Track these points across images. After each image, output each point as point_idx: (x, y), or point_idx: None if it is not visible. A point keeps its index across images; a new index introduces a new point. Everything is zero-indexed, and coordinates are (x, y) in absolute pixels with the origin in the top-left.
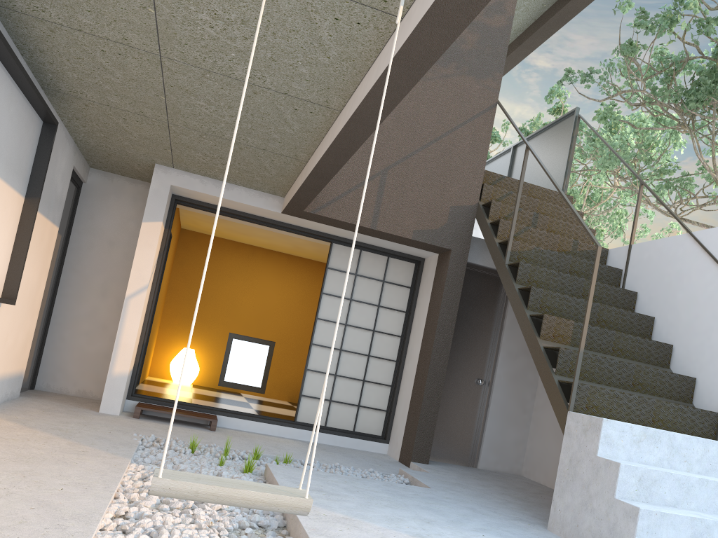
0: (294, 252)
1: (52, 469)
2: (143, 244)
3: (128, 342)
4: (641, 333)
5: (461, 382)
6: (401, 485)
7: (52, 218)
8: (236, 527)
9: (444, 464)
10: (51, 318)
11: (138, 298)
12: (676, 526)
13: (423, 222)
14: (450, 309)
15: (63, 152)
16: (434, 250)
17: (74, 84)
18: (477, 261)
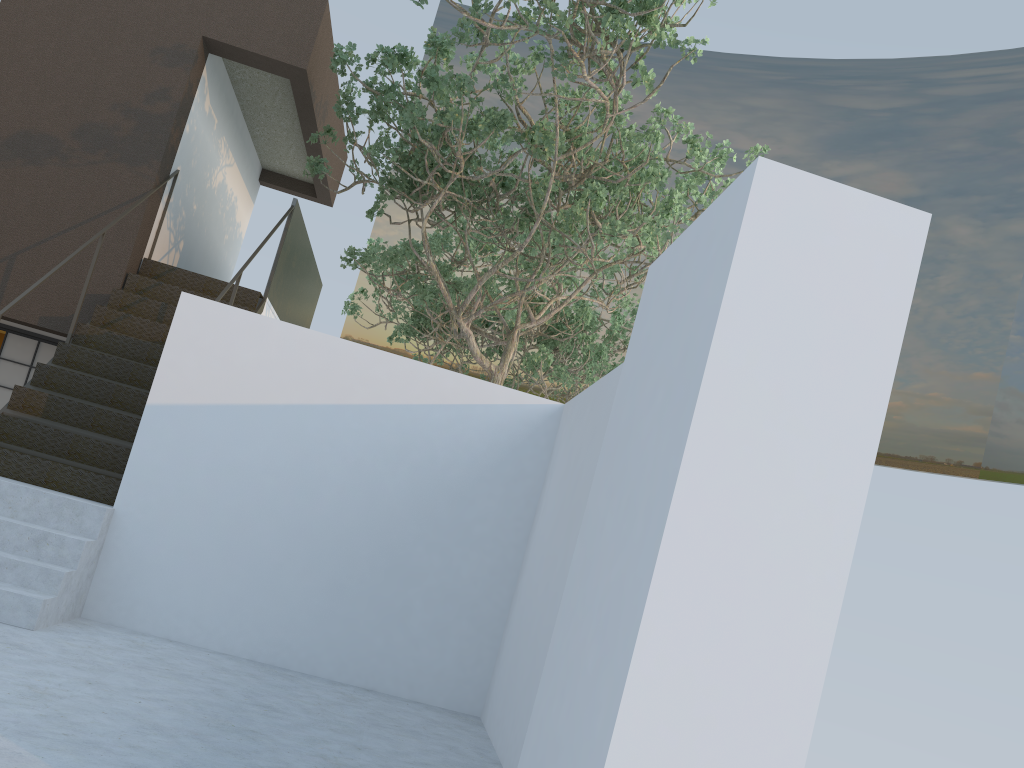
0: None
1: None
2: None
3: None
4: None
5: None
6: None
7: None
8: None
9: None
10: None
11: None
12: None
13: (52, 309)
14: None
15: None
16: None
17: None
18: None
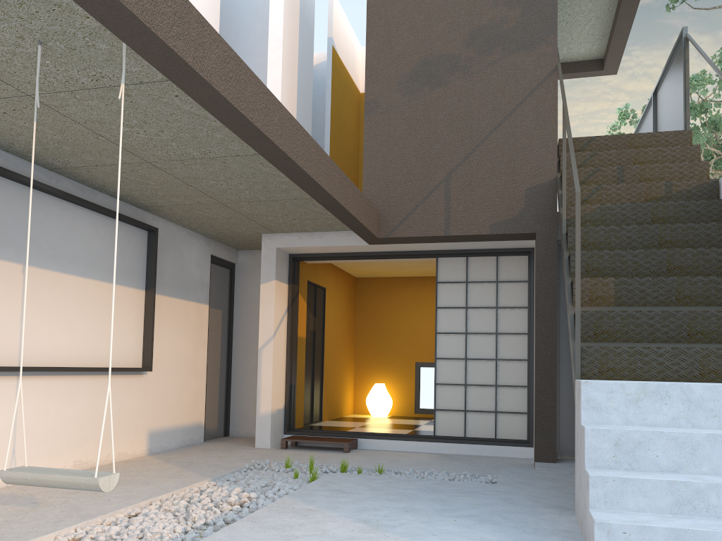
0: None
1: (127, 488)
2: (264, 302)
3: (267, 386)
4: None
5: None
6: (457, 483)
7: (195, 299)
8: (215, 521)
9: None
10: (231, 377)
11: (268, 347)
12: (648, 493)
13: (498, 213)
14: (547, 295)
15: (190, 247)
16: (525, 238)
17: (145, 198)
18: None
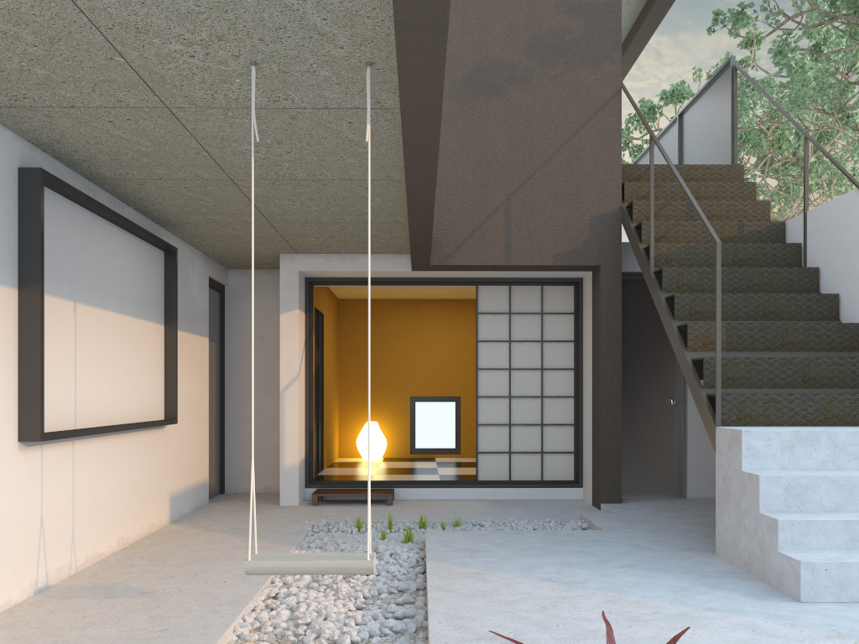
0: (459, 296)
1: (221, 566)
2: (285, 336)
3: (292, 434)
4: (825, 315)
5: (649, 407)
6: (567, 532)
7: (198, 331)
8: (374, 594)
9: (644, 499)
10: (225, 422)
11: (292, 388)
12: (828, 532)
13: (562, 243)
14: (612, 331)
15: (194, 268)
16: (584, 269)
17: (178, 214)
18: (639, 268)
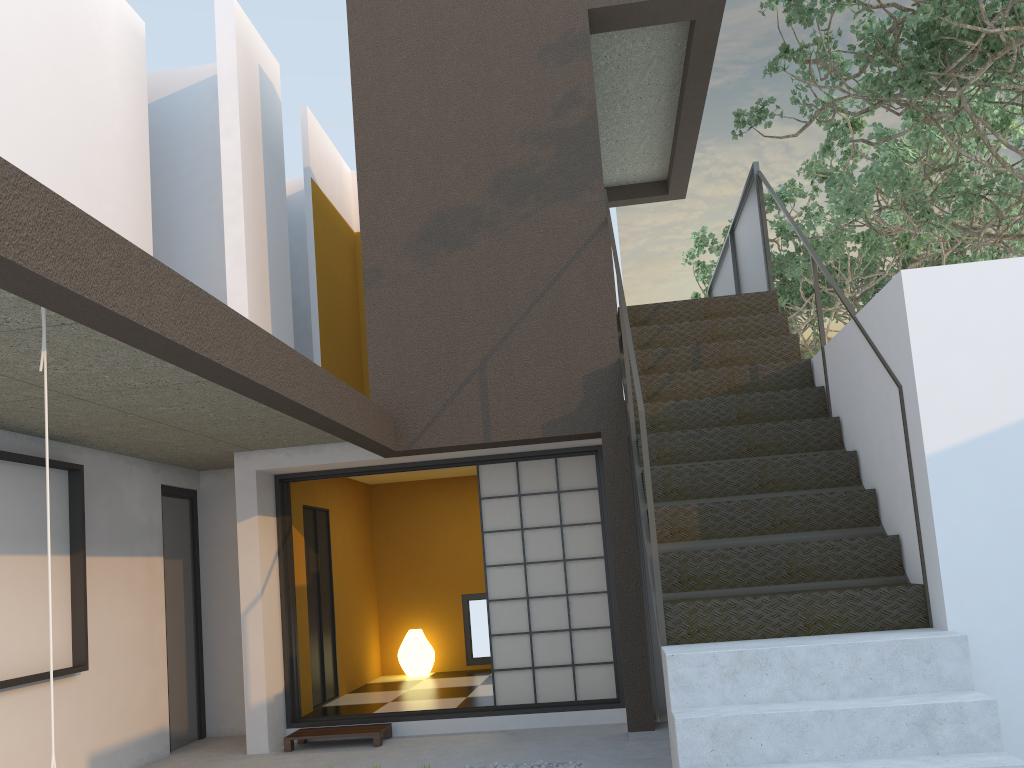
0: None
1: None
2: (244, 548)
3: (257, 665)
4: (841, 479)
5: None
6: None
7: (142, 552)
8: None
9: None
10: (203, 651)
11: (254, 610)
12: None
13: (551, 410)
14: (623, 511)
15: (130, 479)
16: (588, 437)
17: (63, 430)
18: None
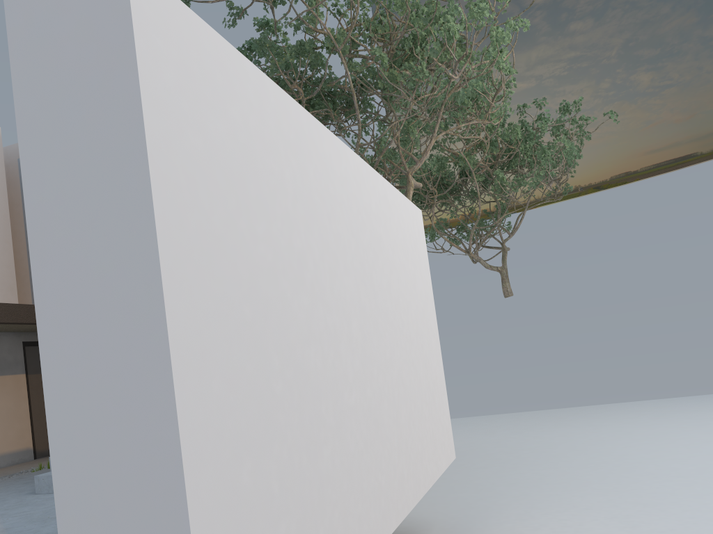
0: None
1: None
2: None
3: None
4: None
5: None
6: None
7: (10, 373)
8: None
9: None
10: None
11: None
12: None
13: None
14: None
15: (0, 342)
16: None
17: None
18: None
